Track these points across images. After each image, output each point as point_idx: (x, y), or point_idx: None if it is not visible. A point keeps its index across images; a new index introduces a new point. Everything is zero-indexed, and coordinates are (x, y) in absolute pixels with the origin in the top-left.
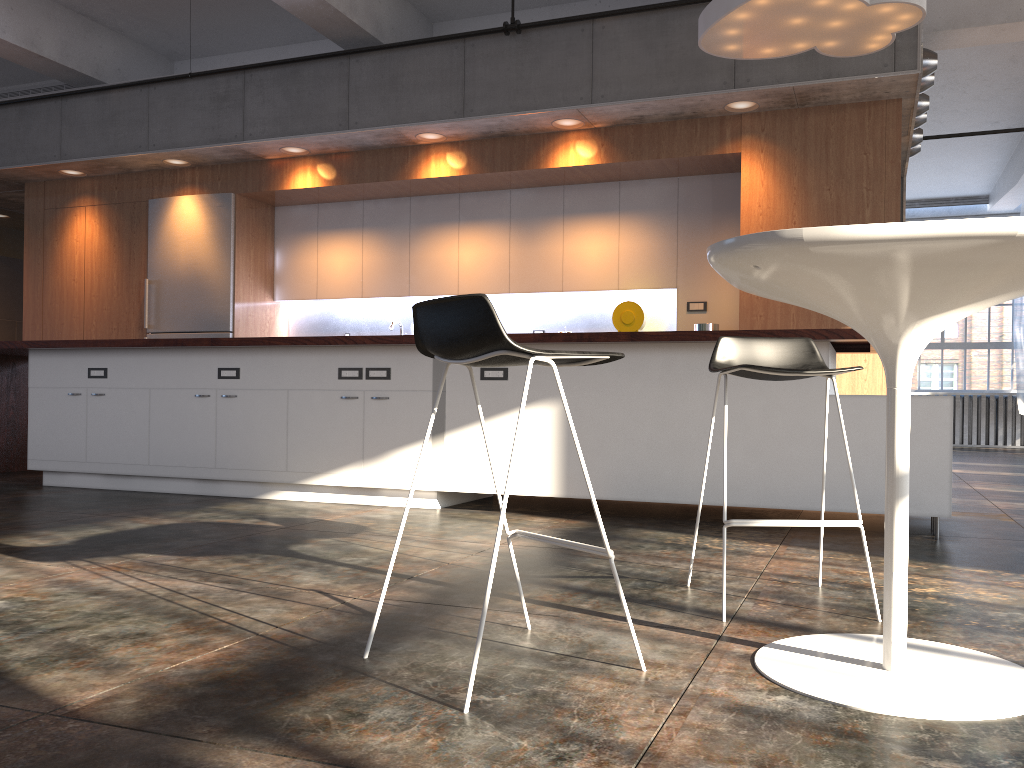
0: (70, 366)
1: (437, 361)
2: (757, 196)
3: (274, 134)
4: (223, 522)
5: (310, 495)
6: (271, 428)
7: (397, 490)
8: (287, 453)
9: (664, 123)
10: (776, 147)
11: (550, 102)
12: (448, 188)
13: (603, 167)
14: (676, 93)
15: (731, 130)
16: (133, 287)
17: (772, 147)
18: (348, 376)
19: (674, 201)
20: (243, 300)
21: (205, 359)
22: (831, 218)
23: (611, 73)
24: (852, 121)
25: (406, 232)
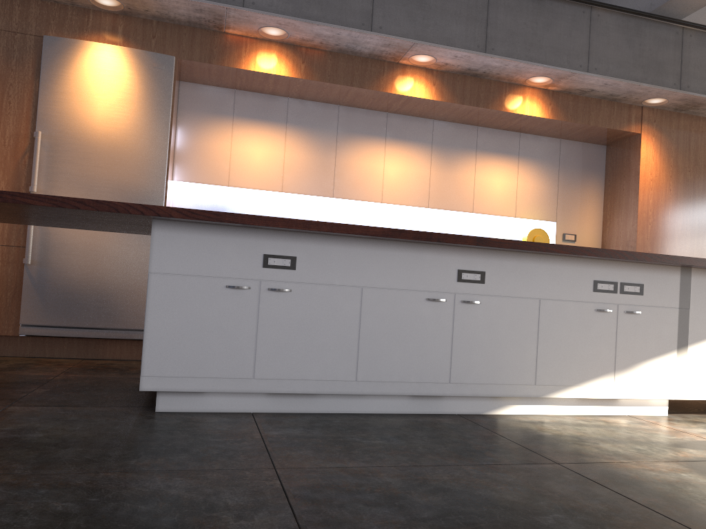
0: (231, 249)
1: (683, 281)
2: (649, 167)
3: (284, 11)
4: (698, 458)
5: (547, 408)
6: (519, 339)
7: (633, 399)
8: (536, 365)
9: (593, 99)
10: (662, 135)
11: (557, 61)
12: (391, 106)
13: (541, 121)
14: (645, 82)
15: (635, 116)
16: (6, 137)
17: (659, 134)
18: (603, 289)
19: (557, 156)
20: (169, 177)
21: (441, 258)
22: (690, 190)
23: (602, 53)
24: (703, 129)
25: (333, 137)
